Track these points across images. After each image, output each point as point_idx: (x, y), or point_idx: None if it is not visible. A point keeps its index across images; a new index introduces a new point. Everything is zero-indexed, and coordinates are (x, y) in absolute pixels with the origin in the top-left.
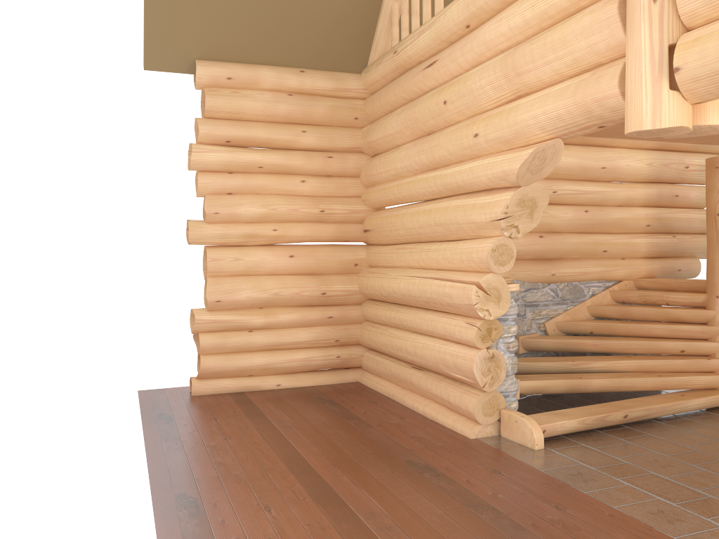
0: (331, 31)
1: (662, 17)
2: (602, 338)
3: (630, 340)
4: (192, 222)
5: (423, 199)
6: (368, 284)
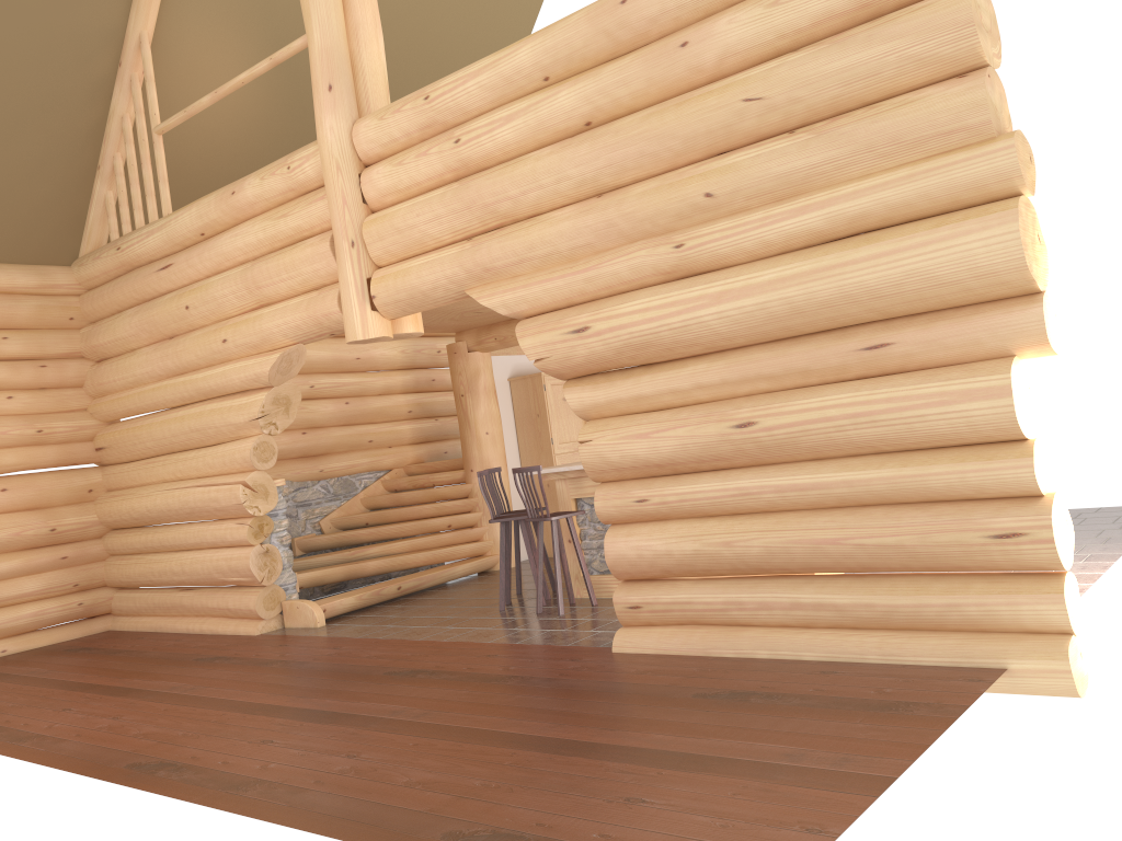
0: (31, 220)
1: (360, 259)
2: (377, 526)
3: (402, 523)
4: None
5: (172, 406)
6: (112, 510)
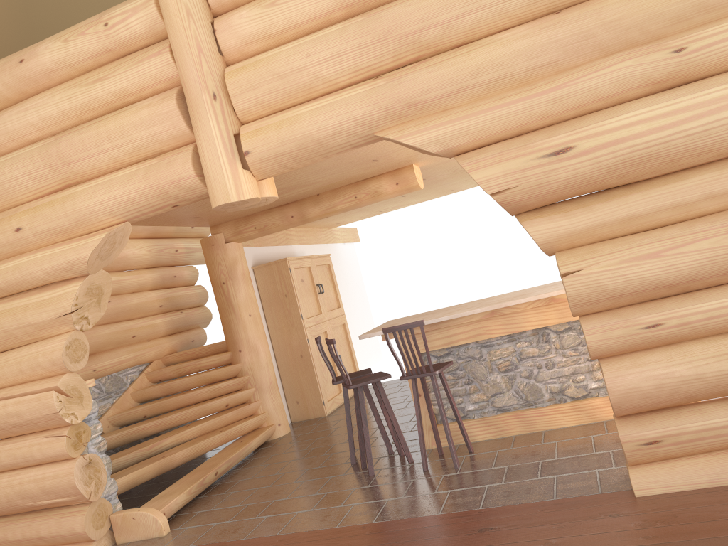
0: None
1: (224, 112)
2: (159, 417)
3: (186, 410)
4: None
5: None
6: None
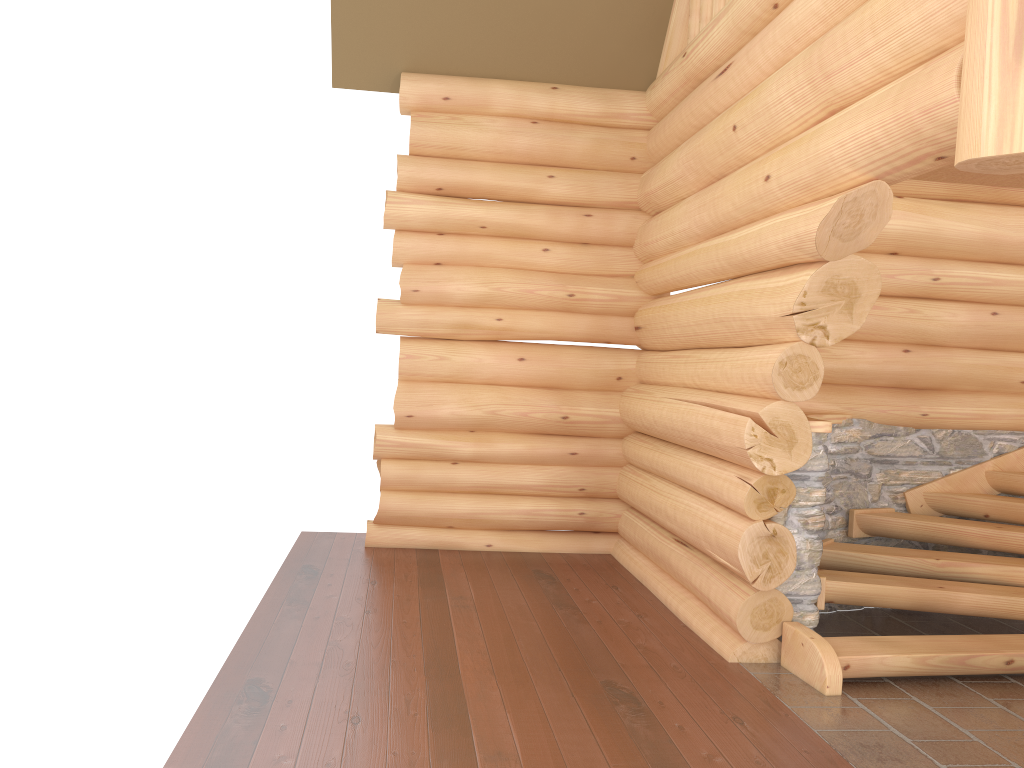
0: (599, 27)
1: None
2: (1002, 527)
3: None
4: (383, 301)
5: (706, 281)
6: (629, 408)
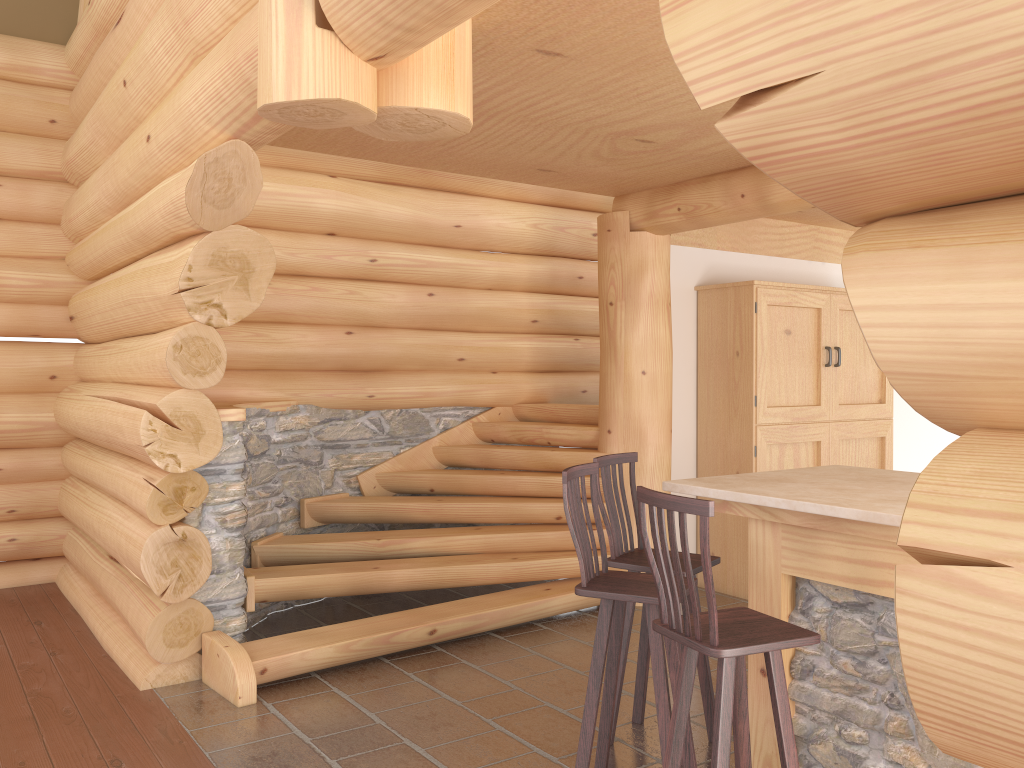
0: None
1: None
2: (442, 499)
3: (481, 502)
4: None
5: (123, 261)
6: (60, 411)
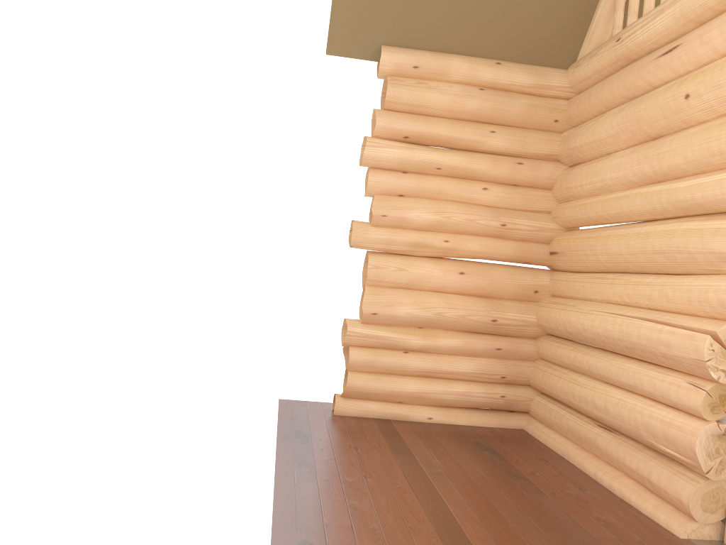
0: (539, 17)
1: None
2: None
3: None
4: (357, 223)
5: (636, 219)
6: (549, 316)
